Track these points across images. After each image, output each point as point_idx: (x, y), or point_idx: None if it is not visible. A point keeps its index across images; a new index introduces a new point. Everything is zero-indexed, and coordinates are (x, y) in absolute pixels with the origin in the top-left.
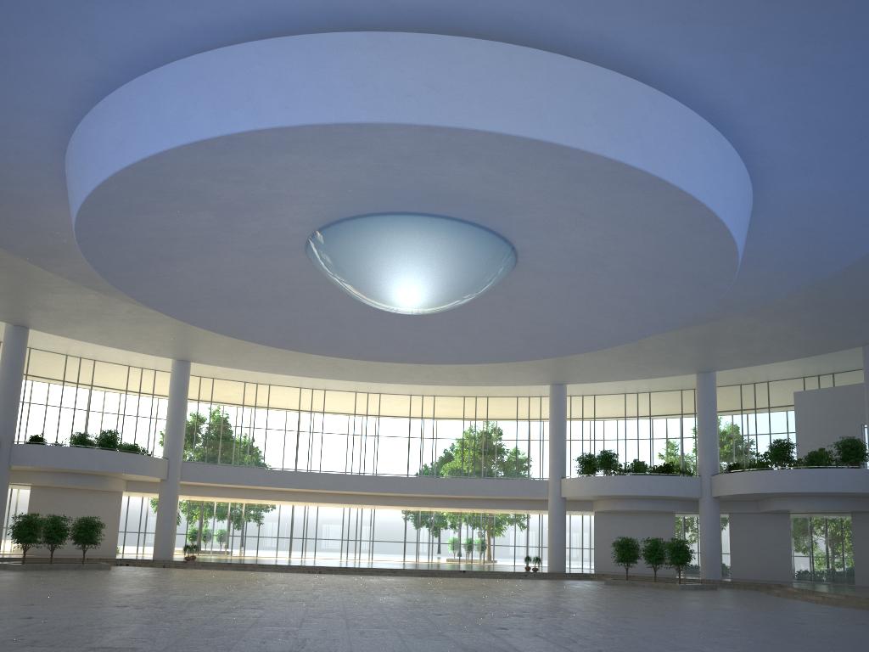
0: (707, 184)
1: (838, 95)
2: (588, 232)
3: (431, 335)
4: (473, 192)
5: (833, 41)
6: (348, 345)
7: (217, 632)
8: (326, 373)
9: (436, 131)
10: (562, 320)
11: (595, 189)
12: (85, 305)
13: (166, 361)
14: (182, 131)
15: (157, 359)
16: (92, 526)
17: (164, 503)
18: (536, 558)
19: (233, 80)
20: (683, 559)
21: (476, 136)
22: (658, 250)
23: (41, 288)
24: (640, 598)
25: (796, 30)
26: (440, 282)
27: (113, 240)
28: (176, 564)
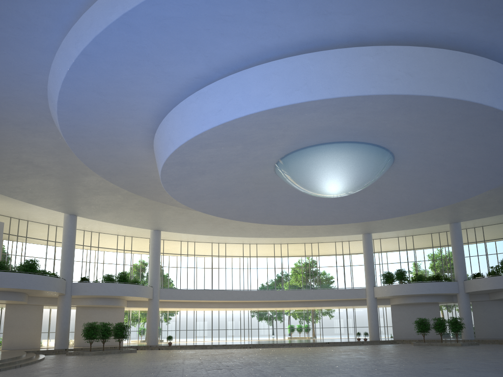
0: None
1: None
2: (446, 148)
3: (322, 209)
4: (394, 129)
5: None
6: (274, 216)
7: None
8: (235, 233)
9: (409, 97)
10: (403, 197)
11: (470, 125)
12: (113, 201)
13: (141, 231)
14: (263, 103)
15: (136, 230)
16: (123, 328)
17: (151, 312)
18: (366, 333)
19: (296, 74)
20: (459, 328)
21: (429, 99)
22: (483, 156)
23: (92, 192)
24: (456, 351)
25: None
26: (357, 179)
27: (181, 164)
28: (165, 347)
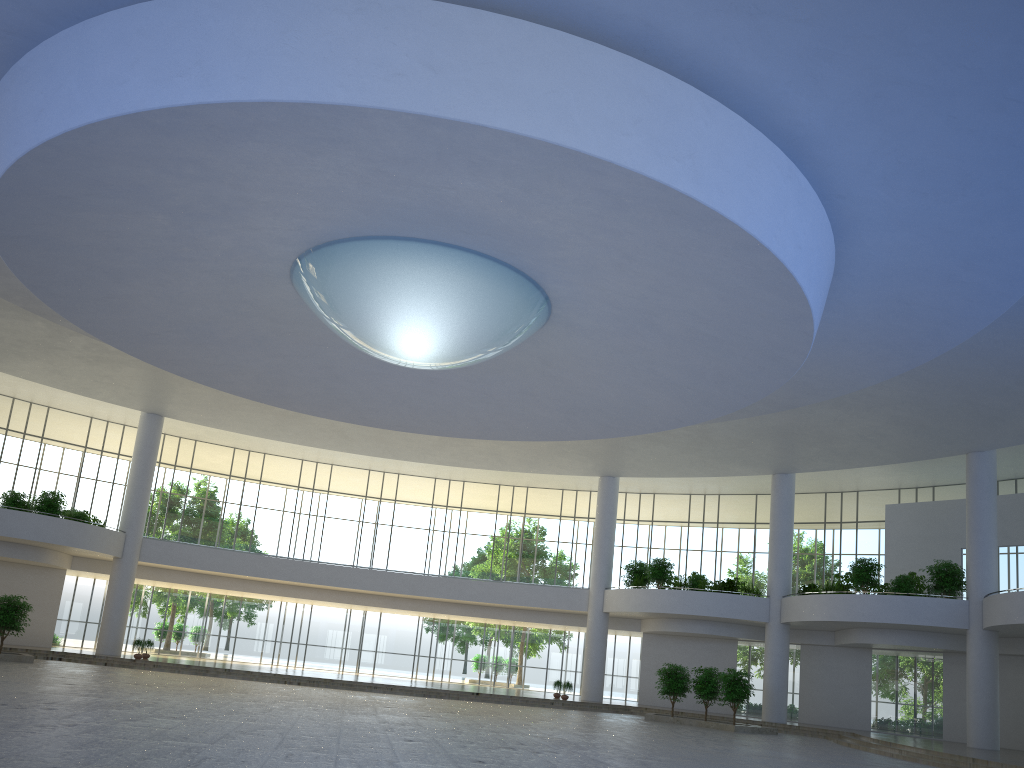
0: (774, 226)
1: (937, 128)
2: (634, 279)
3: (449, 401)
4: (491, 215)
5: (932, 54)
6: (348, 405)
7: (93, 743)
8: (330, 442)
9: (434, 123)
10: (606, 392)
11: (638, 221)
12: (30, 334)
13: (137, 414)
14: (114, 99)
15: (126, 411)
16: (15, 608)
17: (115, 586)
18: (567, 683)
19: (181, 38)
20: (740, 694)
21: (484, 135)
22: (718, 308)
23: None
24: (678, 737)
25: (886, 36)
26: (451, 329)
27: (41, 243)
28: (121, 663)
